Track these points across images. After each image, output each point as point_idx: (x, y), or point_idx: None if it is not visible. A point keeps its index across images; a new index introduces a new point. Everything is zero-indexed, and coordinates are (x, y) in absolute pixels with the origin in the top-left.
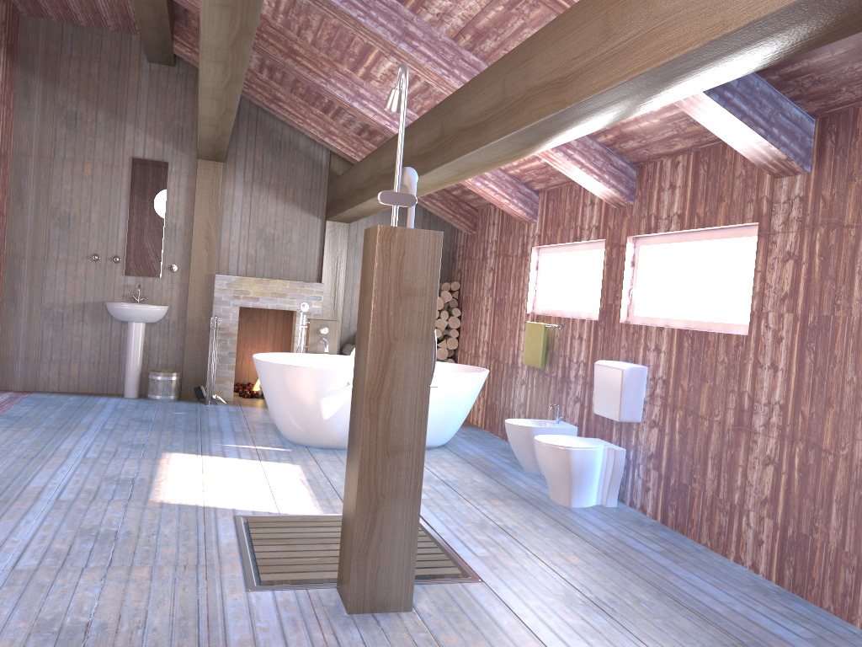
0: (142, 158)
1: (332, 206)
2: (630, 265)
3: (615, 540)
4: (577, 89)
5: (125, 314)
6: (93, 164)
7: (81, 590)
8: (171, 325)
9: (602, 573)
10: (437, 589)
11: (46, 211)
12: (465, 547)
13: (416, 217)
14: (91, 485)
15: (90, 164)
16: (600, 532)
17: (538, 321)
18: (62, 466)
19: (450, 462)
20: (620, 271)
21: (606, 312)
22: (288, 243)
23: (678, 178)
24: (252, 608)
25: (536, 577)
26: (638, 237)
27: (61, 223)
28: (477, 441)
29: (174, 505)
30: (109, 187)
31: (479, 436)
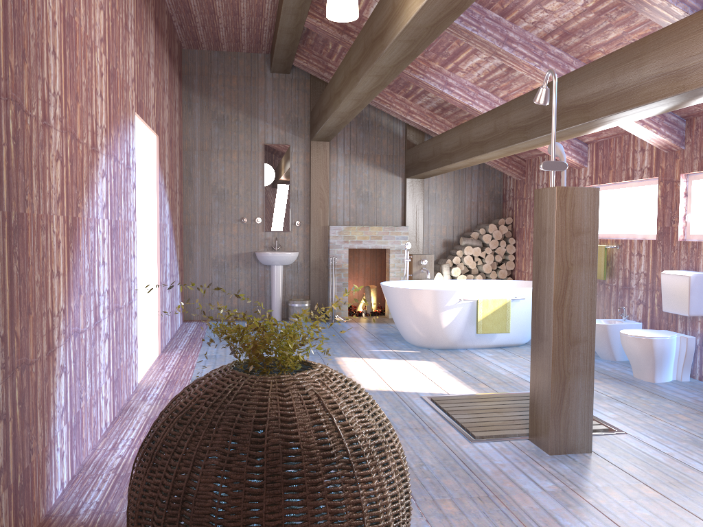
0: (271, 144)
1: (413, 167)
2: (684, 196)
3: None
4: (697, 78)
5: (270, 260)
6: (237, 152)
7: None
8: (299, 266)
9: None
10: (598, 439)
11: (208, 189)
12: (596, 411)
13: (472, 170)
14: None
15: (236, 152)
16: (689, 399)
17: None
18: None
19: None
20: (675, 201)
21: (663, 233)
22: (378, 197)
23: None
24: (483, 453)
25: (663, 430)
26: (689, 173)
27: (219, 197)
28: None
29: (374, 391)
30: (249, 168)
31: None
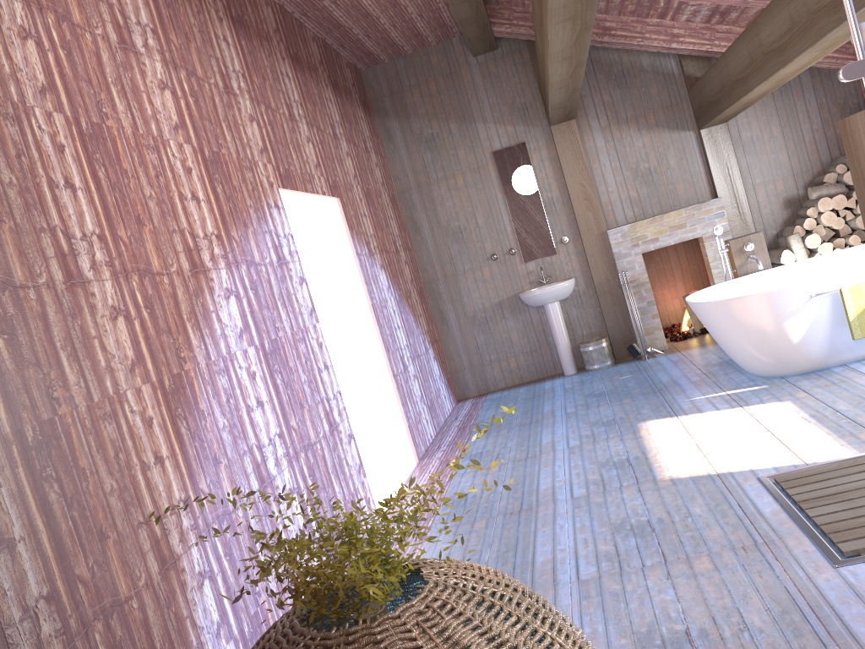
0: (501, 149)
1: (704, 112)
2: None
3: None
4: None
5: (539, 299)
6: (462, 174)
7: (655, 593)
8: (581, 295)
9: None
10: None
11: (440, 232)
12: None
13: (802, 82)
14: (593, 475)
15: (460, 175)
16: None
17: None
18: (555, 461)
19: None
20: None
21: None
22: (667, 170)
23: None
24: (856, 589)
25: None
26: None
27: (456, 237)
28: None
29: (686, 479)
30: (482, 188)
31: None
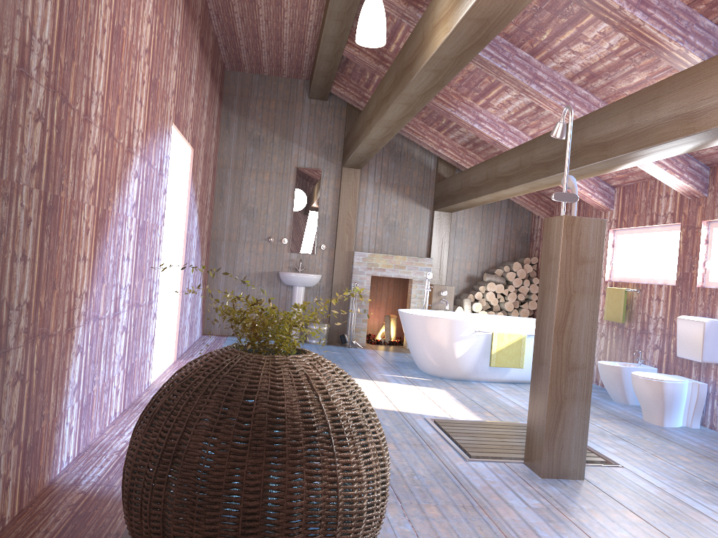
0: (303, 168)
1: (442, 200)
2: (705, 243)
3: (709, 449)
4: (706, 121)
5: (293, 280)
6: (270, 173)
7: None
8: (321, 289)
9: (709, 468)
10: (593, 469)
11: (238, 207)
12: (597, 446)
13: (501, 207)
14: None
15: (268, 173)
16: (695, 444)
17: (616, 287)
18: None
19: None
20: (696, 247)
21: (683, 279)
22: (405, 228)
23: None
24: (476, 470)
25: (661, 467)
26: (711, 221)
27: (248, 215)
28: None
29: (379, 410)
30: (280, 189)
31: None
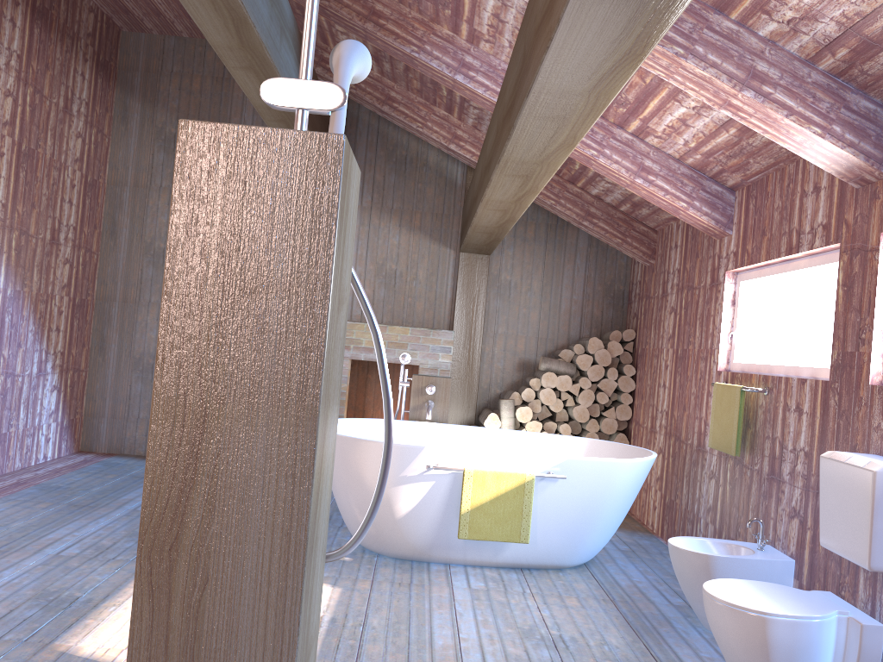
0: None
1: (462, 232)
2: None
3: None
4: None
5: None
6: None
7: None
8: None
9: None
10: None
11: (140, 247)
12: None
13: (578, 246)
14: (4, 607)
15: None
16: None
17: (733, 382)
18: (10, 568)
19: (582, 599)
20: (869, 294)
21: (843, 366)
22: (413, 281)
23: None
24: None
25: None
26: None
27: (155, 261)
28: (642, 558)
29: (76, 661)
30: None
31: (648, 550)
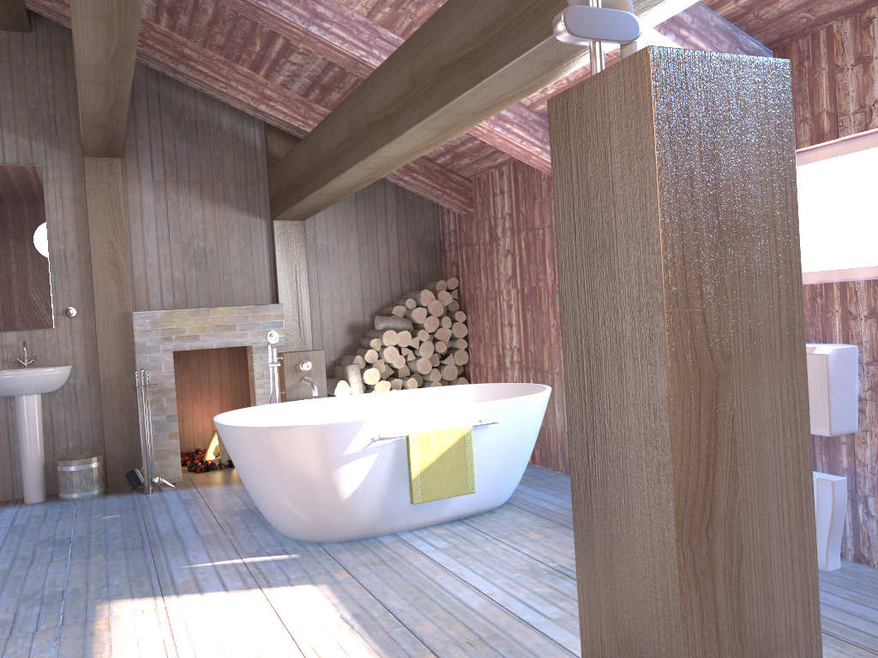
0: (2, 165)
1: (282, 198)
2: None
3: None
4: None
5: (7, 387)
6: None
7: None
8: (79, 391)
9: None
10: None
11: None
12: None
13: (387, 203)
14: None
15: None
16: None
17: None
18: None
19: (538, 530)
20: None
21: None
22: (226, 256)
23: (876, 43)
24: None
25: None
26: None
27: None
28: (541, 484)
29: None
30: None
31: (537, 476)
